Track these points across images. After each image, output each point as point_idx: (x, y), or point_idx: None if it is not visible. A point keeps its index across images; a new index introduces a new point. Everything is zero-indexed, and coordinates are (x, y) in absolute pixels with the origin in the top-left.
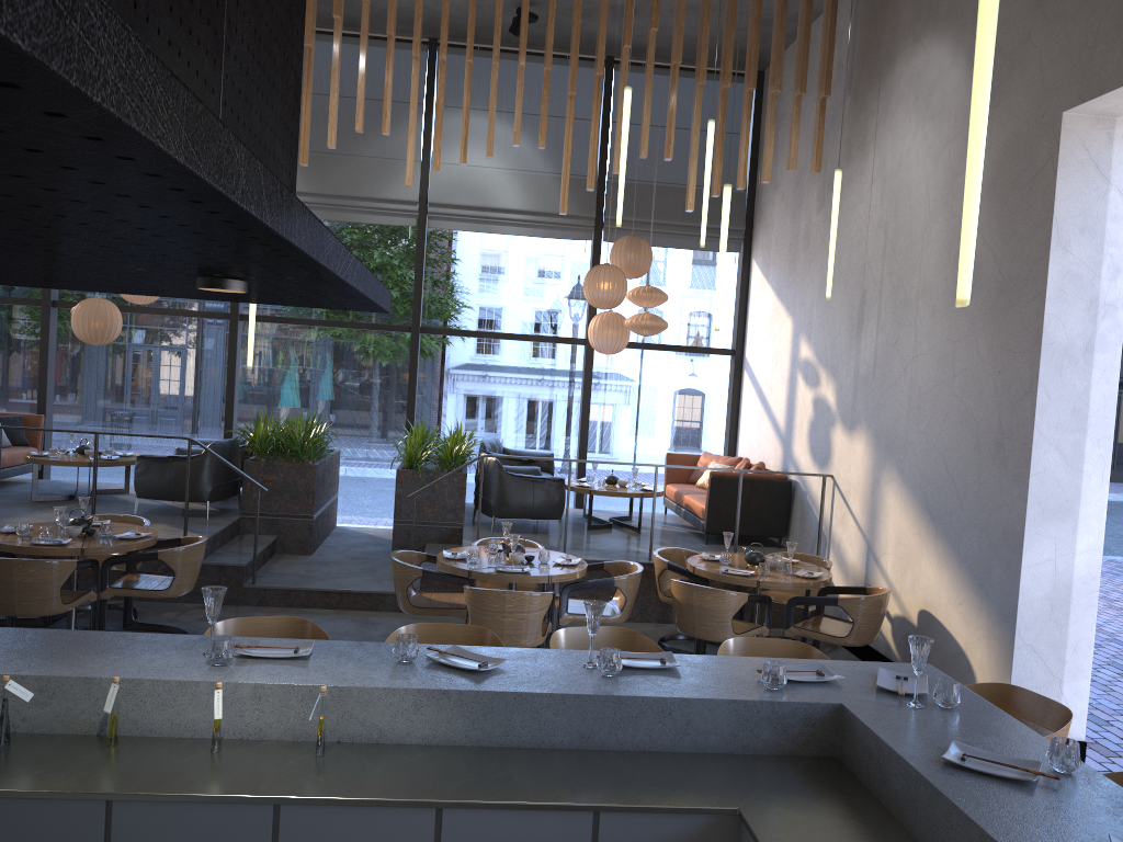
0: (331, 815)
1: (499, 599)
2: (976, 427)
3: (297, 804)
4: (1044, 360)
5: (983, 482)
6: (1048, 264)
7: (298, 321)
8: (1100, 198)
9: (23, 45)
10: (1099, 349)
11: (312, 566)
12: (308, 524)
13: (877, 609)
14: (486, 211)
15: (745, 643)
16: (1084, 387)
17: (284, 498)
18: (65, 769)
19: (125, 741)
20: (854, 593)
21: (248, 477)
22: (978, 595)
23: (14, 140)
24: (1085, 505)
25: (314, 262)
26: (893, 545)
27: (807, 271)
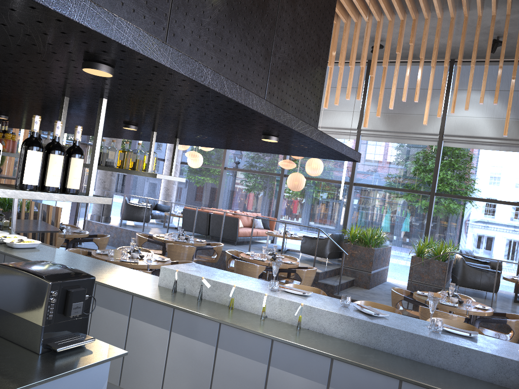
0: (291, 349)
1: (434, 314)
2: None
3: (278, 341)
4: None
5: None
6: None
7: (378, 187)
8: None
9: (92, 28)
10: None
11: (366, 293)
12: (368, 275)
13: None
14: (473, 138)
15: None
16: None
17: (359, 262)
18: (211, 310)
19: (235, 309)
20: None
21: (340, 247)
22: None
23: (130, 63)
24: None
25: (274, 120)
26: None
27: None
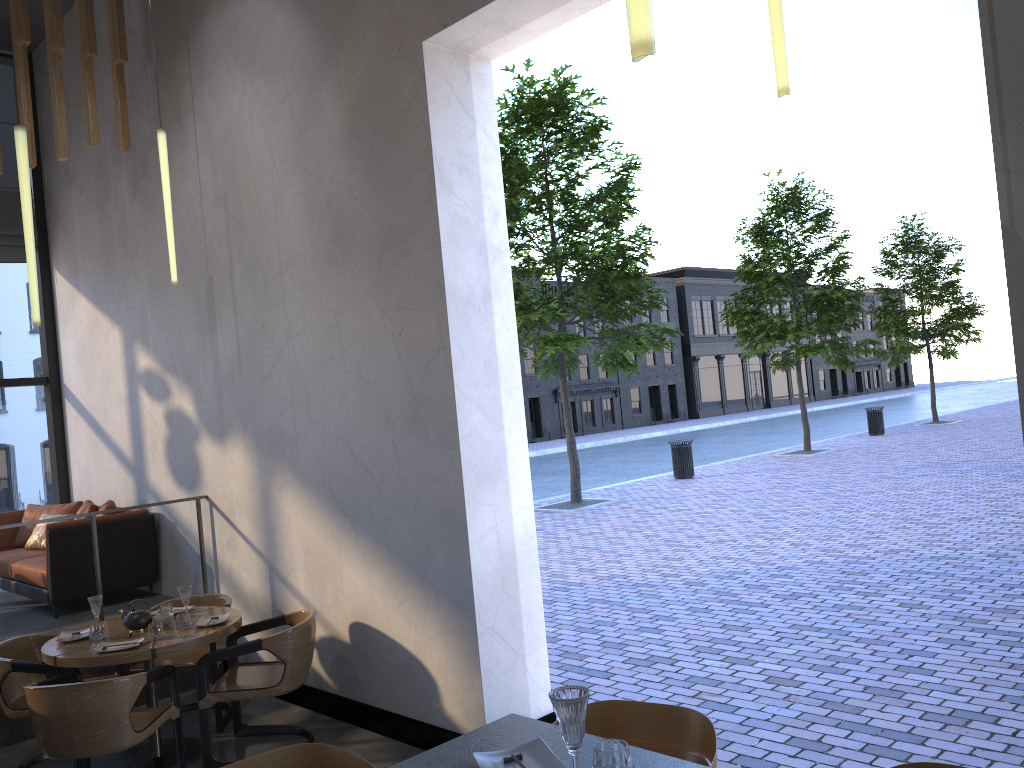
0: None
1: None
2: (383, 400)
3: None
4: (451, 311)
5: (403, 461)
6: (438, 206)
7: None
8: (470, 138)
9: None
10: (496, 295)
11: None
12: None
13: (309, 637)
14: None
15: None
16: (490, 337)
17: None
18: None
19: None
20: (272, 626)
21: None
22: (422, 588)
23: None
24: (512, 462)
25: None
26: (302, 557)
27: (131, 269)
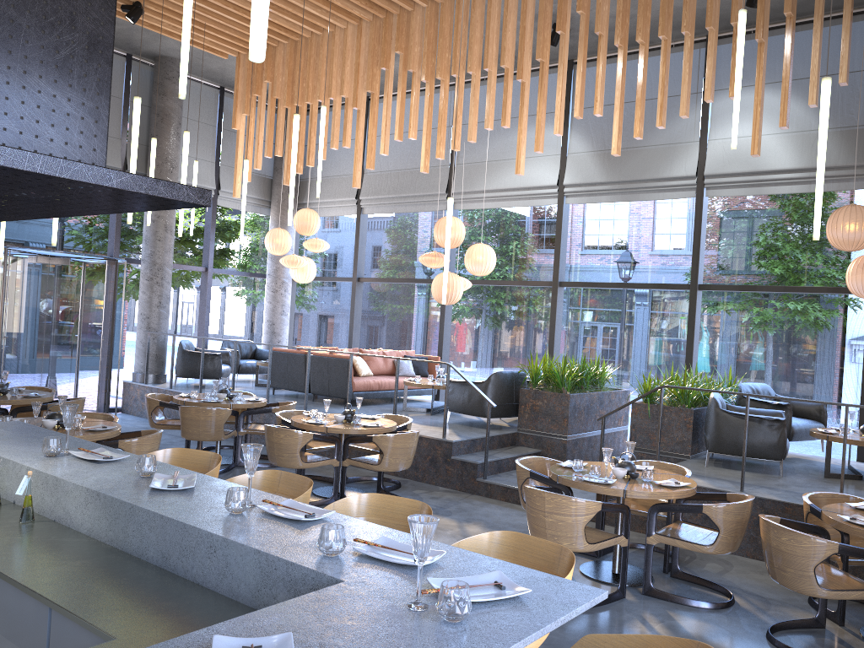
0: None
1: (540, 498)
2: None
3: None
4: None
5: None
6: None
7: (600, 285)
8: None
9: None
10: None
11: None
12: (563, 443)
13: None
14: (758, 174)
15: (517, 539)
16: None
17: (546, 420)
18: None
19: None
20: None
21: (482, 394)
22: None
23: None
24: None
25: None
26: None
27: None
